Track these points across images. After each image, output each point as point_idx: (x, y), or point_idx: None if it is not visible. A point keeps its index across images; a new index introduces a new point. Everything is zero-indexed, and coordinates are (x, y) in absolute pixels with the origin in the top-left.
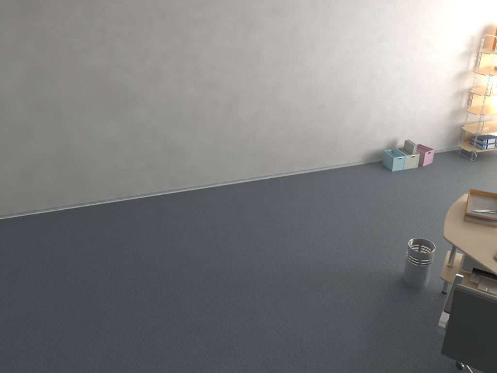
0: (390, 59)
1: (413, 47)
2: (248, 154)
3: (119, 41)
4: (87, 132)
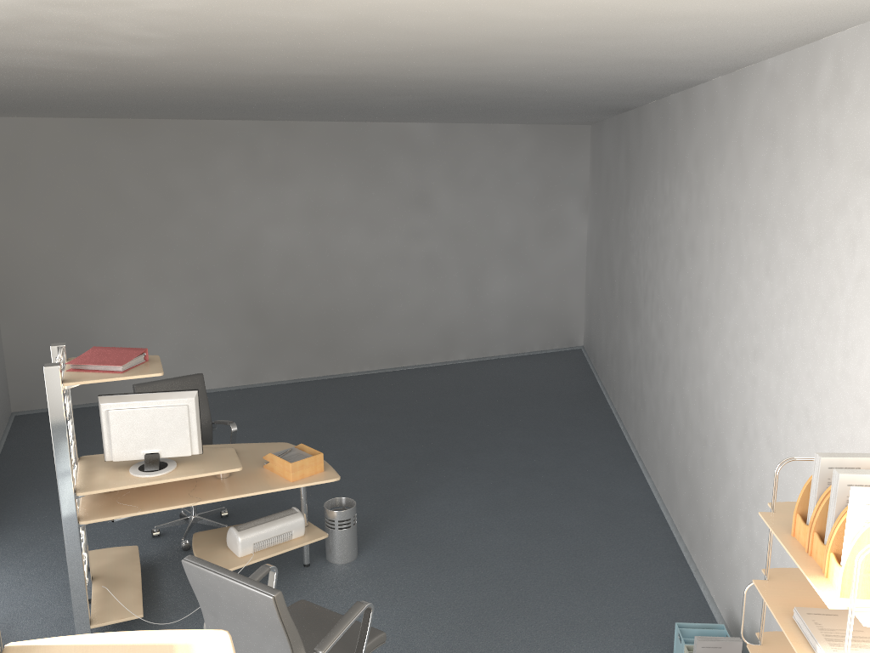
0: (763, 412)
1: (788, 408)
2: (665, 458)
3: (640, 246)
4: (625, 336)
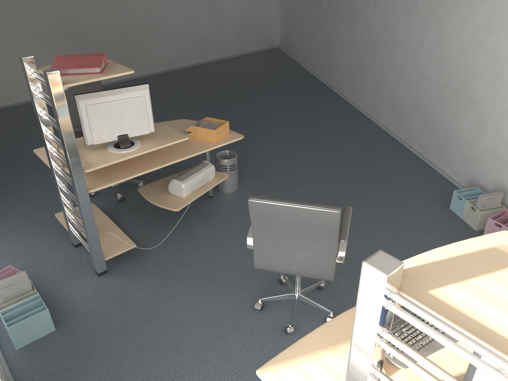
0: None
1: None
2: (391, 103)
3: None
4: (338, 33)
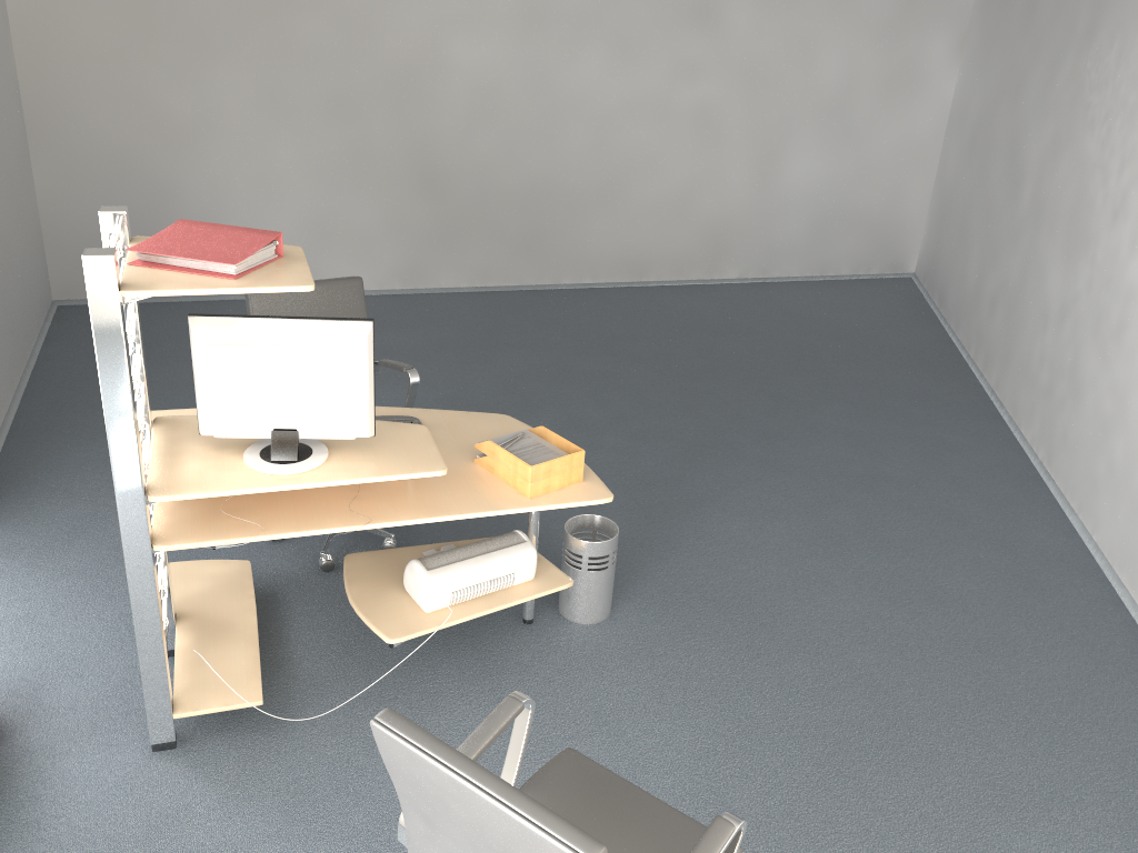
0: None
1: None
2: (1129, 495)
3: (1120, 118)
4: (1040, 273)
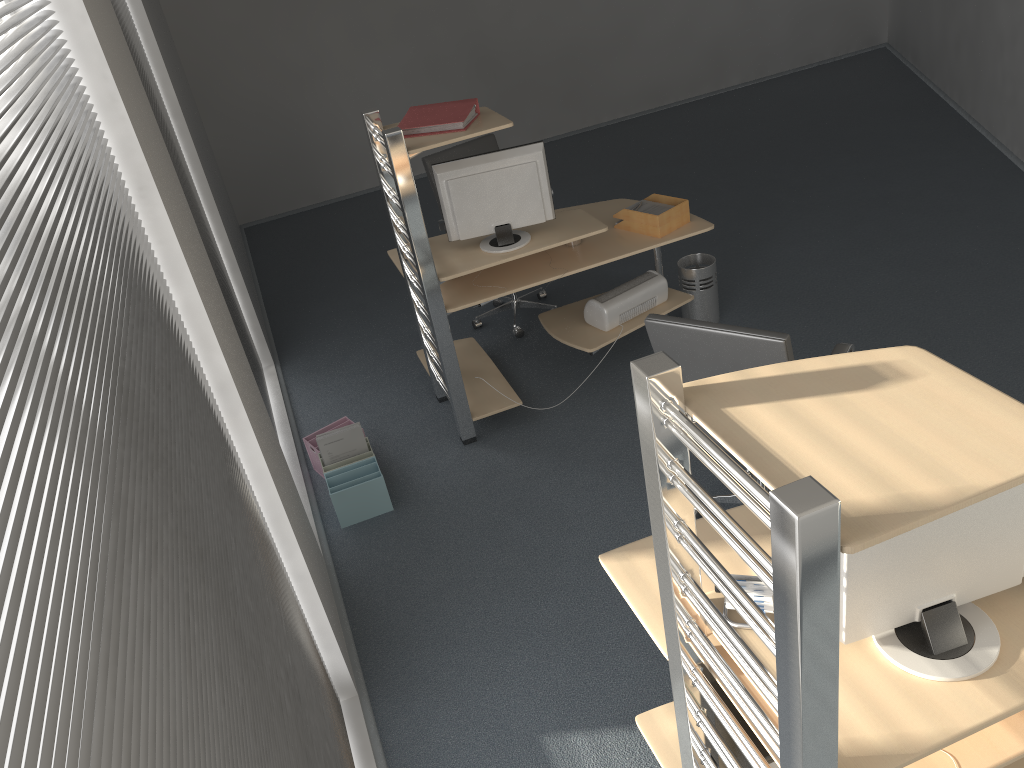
0: None
1: None
2: None
3: None
4: (991, 9)
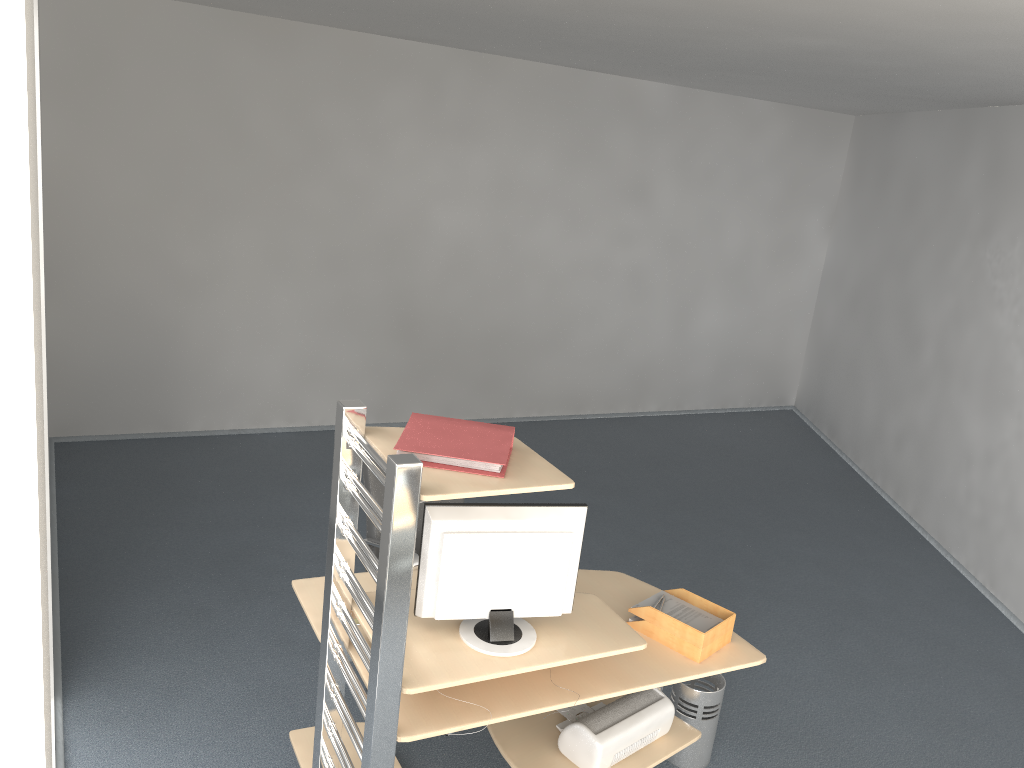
0: None
1: None
2: None
3: None
4: (956, 420)
